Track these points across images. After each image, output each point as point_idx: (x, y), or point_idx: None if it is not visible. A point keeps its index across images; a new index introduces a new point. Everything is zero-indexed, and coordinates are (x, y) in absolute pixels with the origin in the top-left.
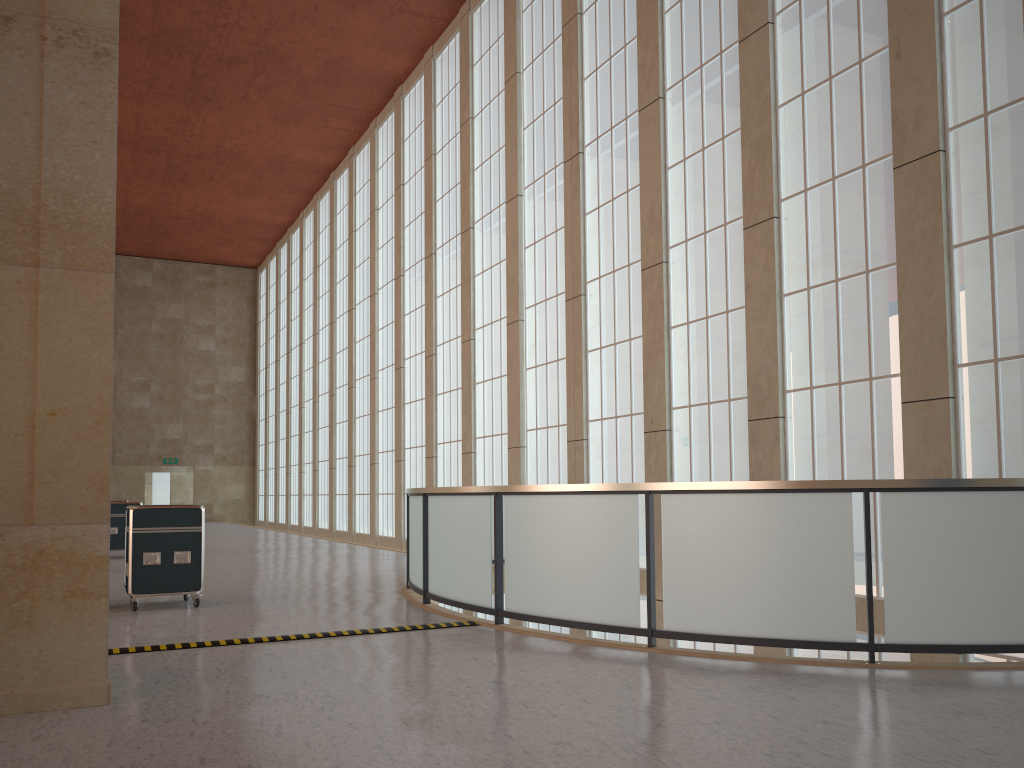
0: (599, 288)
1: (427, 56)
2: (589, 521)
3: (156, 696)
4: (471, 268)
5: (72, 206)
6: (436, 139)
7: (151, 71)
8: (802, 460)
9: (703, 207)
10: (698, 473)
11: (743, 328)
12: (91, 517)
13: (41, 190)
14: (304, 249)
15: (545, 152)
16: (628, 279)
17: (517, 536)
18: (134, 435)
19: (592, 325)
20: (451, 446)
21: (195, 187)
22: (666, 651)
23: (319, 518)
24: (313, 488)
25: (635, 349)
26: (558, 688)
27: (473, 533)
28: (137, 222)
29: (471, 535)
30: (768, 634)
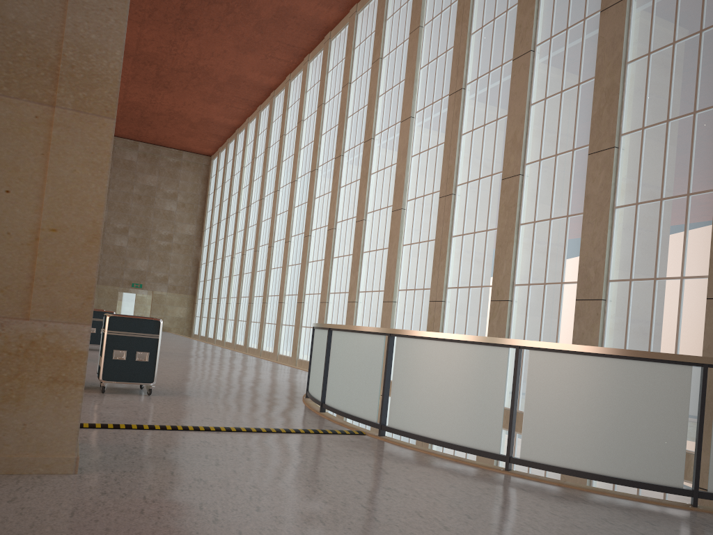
0: (466, 190)
1: (352, 11)
2: (465, 364)
3: (114, 470)
4: (369, 168)
5: (86, 59)
6: (352, 72)
7: (152, 3)
8: (616, 334)
9: (556, 135)
10: (530, 335)
11: (579, 229)
12: (76, 318)
13: (62, 43)
14: (246, 145)
15: (435, 86)
16: (490, 185)
17: (404, 369)
18: (113, 265)
19: (458, 217)
20: (340, 296)
21: (174, 93)
22: (520, 476)
23: (237, 337)
24: (235, 315)
25: (490, 238)
26: (442, 501)
27: (367, 363)
28: (131, 114)
29: (365, 364)
30: (608, 472)
